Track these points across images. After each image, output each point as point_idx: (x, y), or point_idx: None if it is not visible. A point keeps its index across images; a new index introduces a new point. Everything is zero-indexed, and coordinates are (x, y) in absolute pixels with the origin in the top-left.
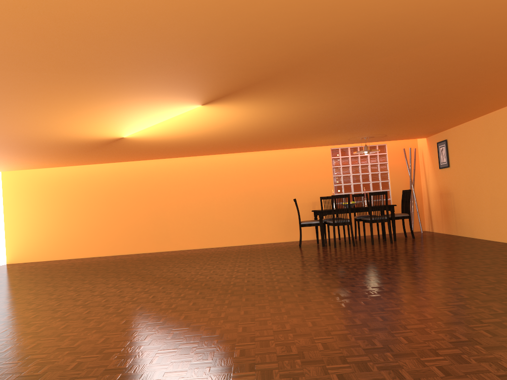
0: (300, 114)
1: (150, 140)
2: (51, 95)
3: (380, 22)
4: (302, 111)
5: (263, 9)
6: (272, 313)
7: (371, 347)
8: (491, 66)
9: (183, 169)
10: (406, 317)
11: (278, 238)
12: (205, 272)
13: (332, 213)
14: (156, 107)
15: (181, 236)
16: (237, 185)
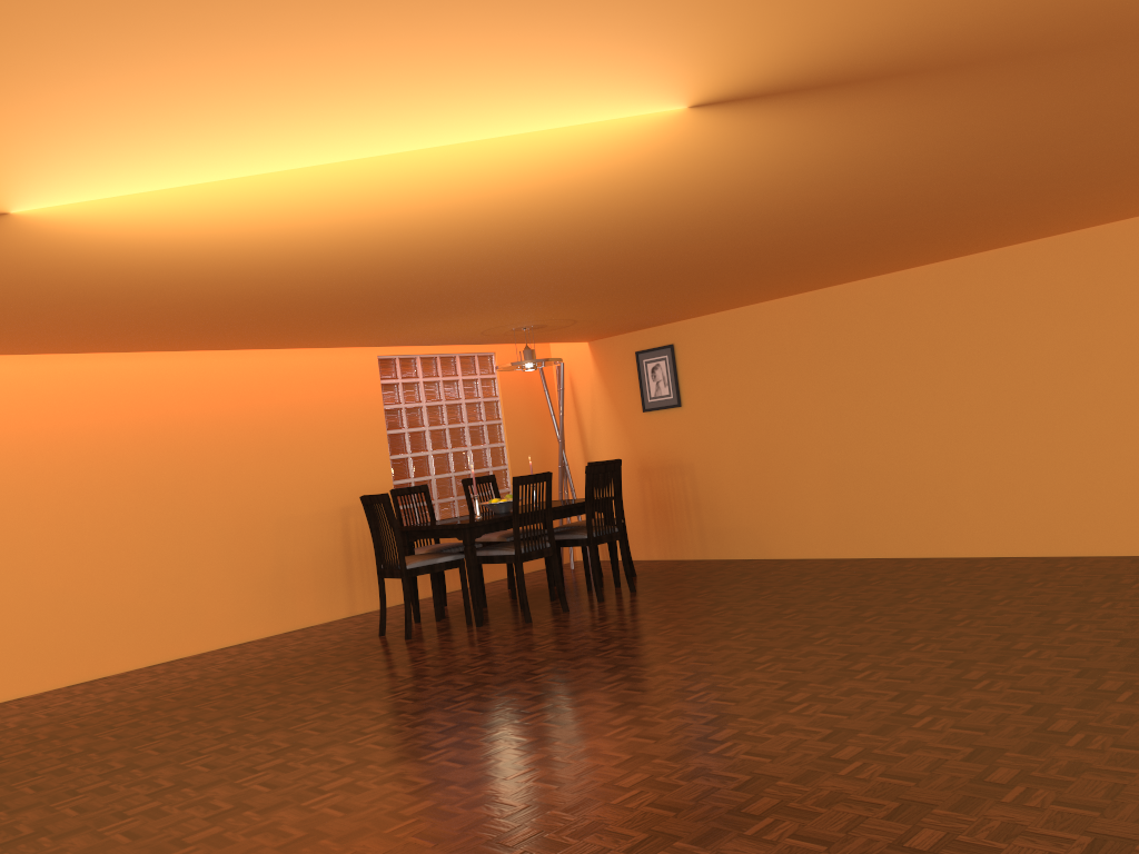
0: (695, 217)
1: (56, 253)
2: None
3: None
4: (724, 208)
5: None
6: None
7: None
8: None
9: None
10: None
11: (254, 627)
12: (429, 771)
13: (515, 527)
14: (590, 68)
15: None
16: (114, 465)
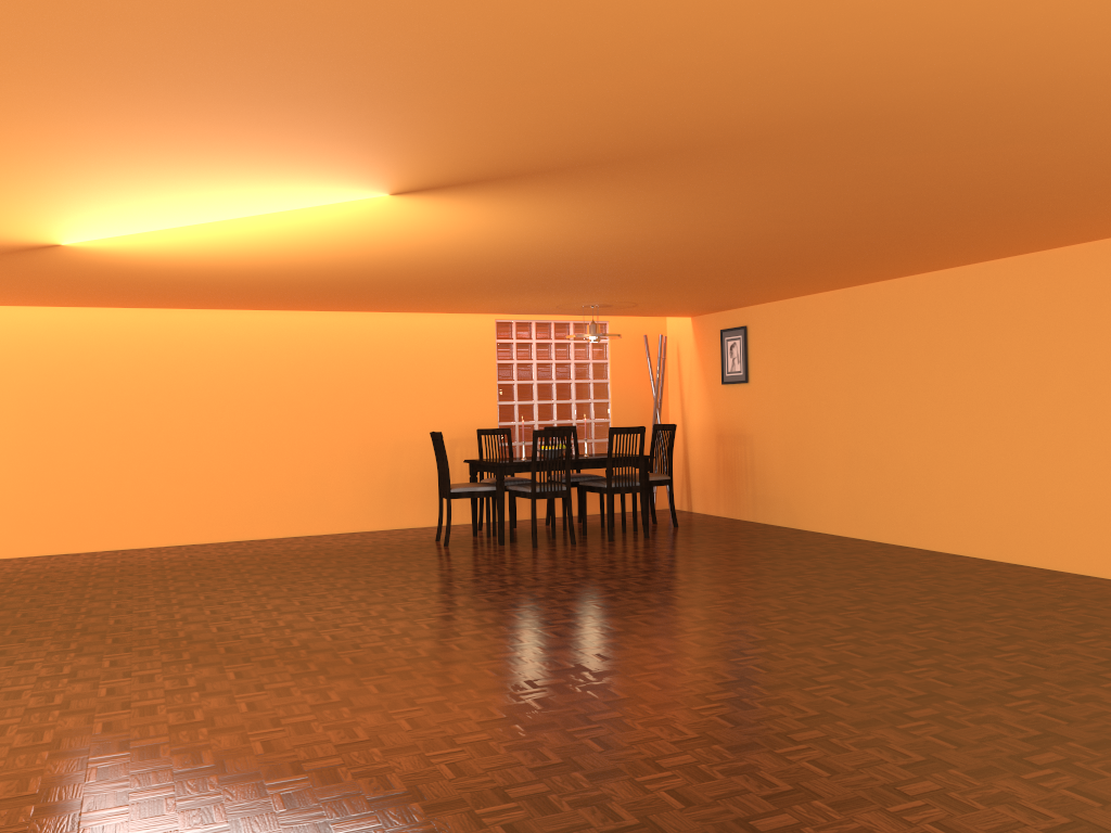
0: (561, 244)
1: (122, 261)
2: (23, 103)
3: (1022, 84)
4: (574, 239)
5: (894, 1)
6: (675, 743)
7: (1051, 824)
8: (1012, 203)
9: (131, 339)
10: (989, 735)
11: (368, 522)
12: (293, 620)
13: (532, 470)
14: (273, 183)
15: (117, 514)
16: (273, 390)
